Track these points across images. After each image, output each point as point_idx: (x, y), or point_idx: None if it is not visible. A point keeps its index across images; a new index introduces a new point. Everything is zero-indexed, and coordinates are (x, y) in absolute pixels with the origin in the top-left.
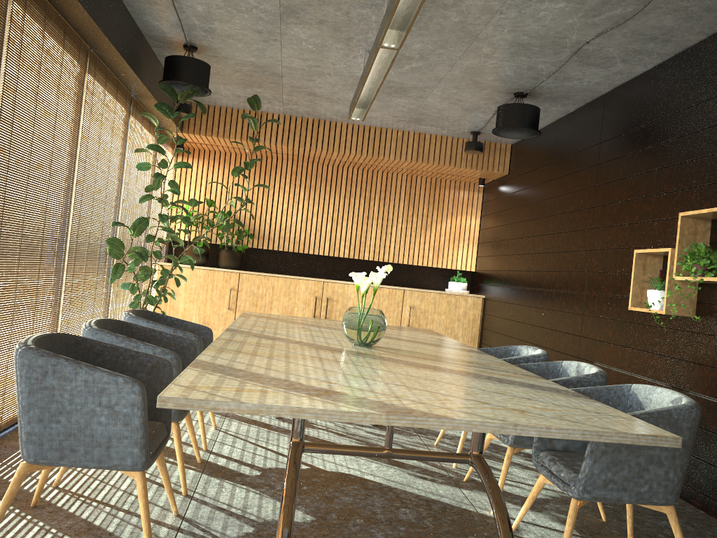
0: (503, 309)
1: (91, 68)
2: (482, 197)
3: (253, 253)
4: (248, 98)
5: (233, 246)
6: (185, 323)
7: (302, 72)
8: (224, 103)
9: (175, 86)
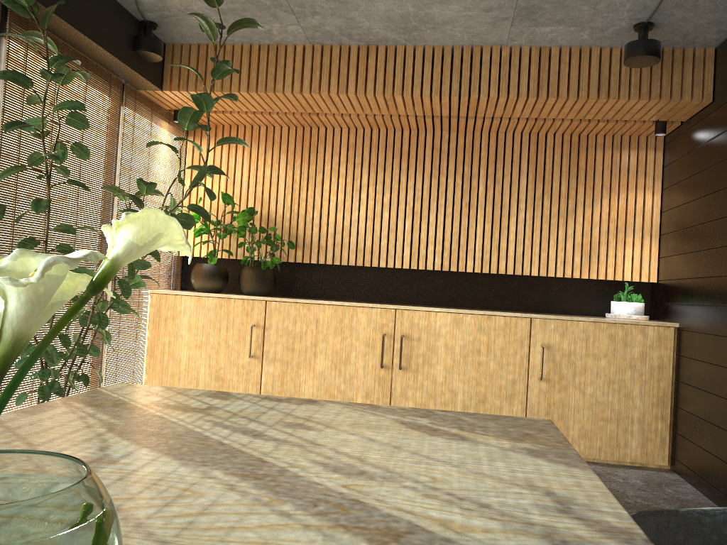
0: (720, 349)
1: None
2: (662, 159)
3: (299, 270)
4: None
5: (261, 260)
6: None
7: None
8: None
9: None
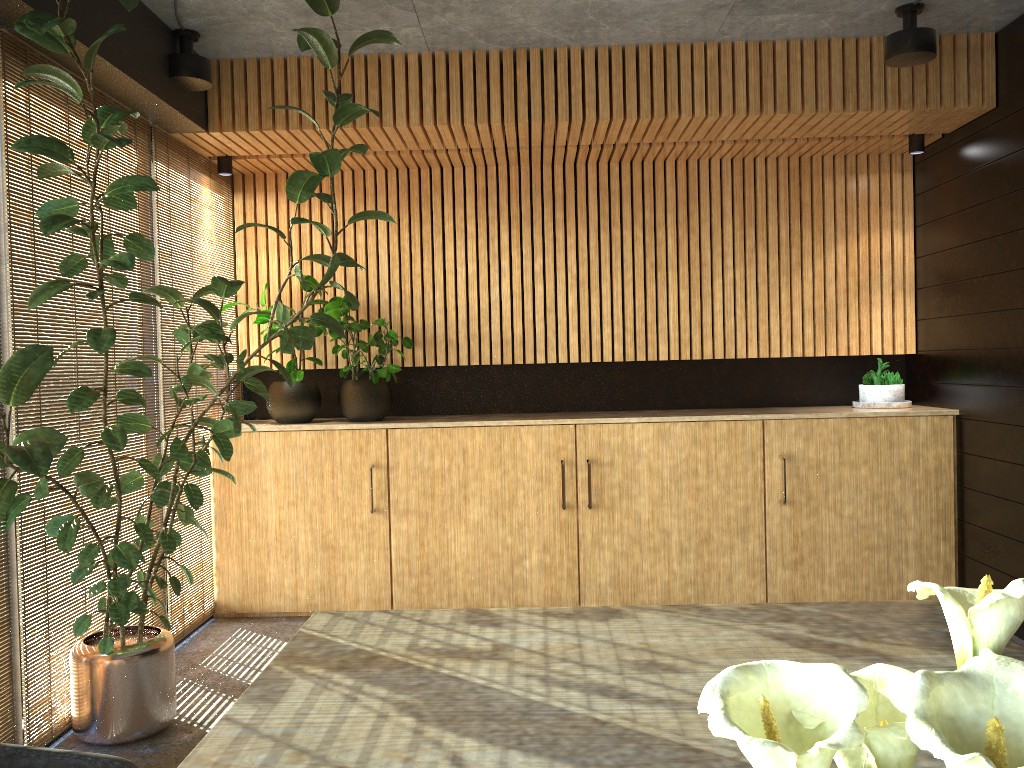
0: None
1: None
2: (912, 184)
3: (418, 377)
4: None
5: (369, 370)
6: (23, 761)
7: None
8: (287, 45)
9: None
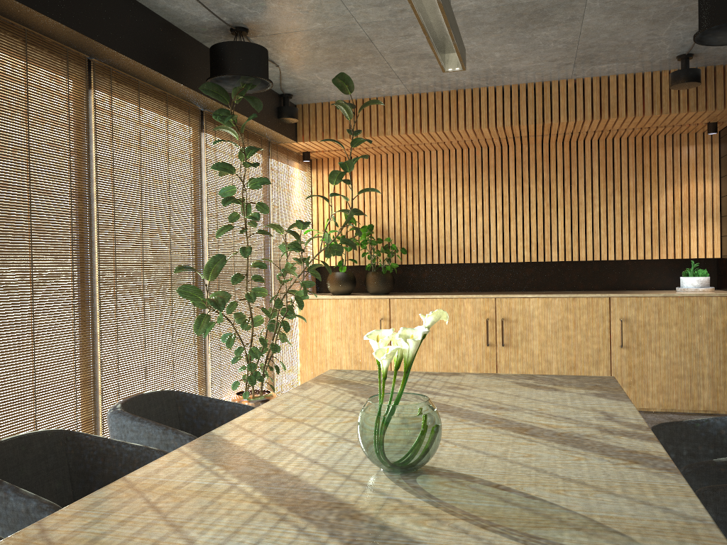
0: None
1: (100, 82)
2: (718, 150)
3: (411, 270)
4: (334, 79)
5: (381, 266)
6: (220, 403)
7: (389, 26)
8: (336, 96)
9: (223, 83)
